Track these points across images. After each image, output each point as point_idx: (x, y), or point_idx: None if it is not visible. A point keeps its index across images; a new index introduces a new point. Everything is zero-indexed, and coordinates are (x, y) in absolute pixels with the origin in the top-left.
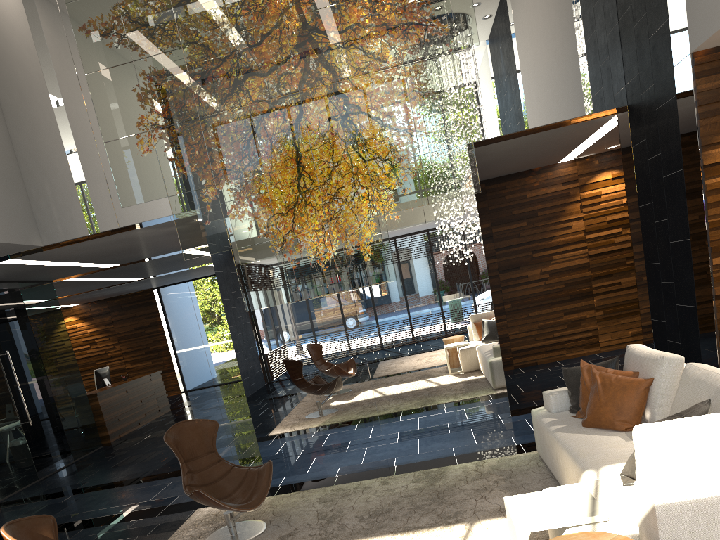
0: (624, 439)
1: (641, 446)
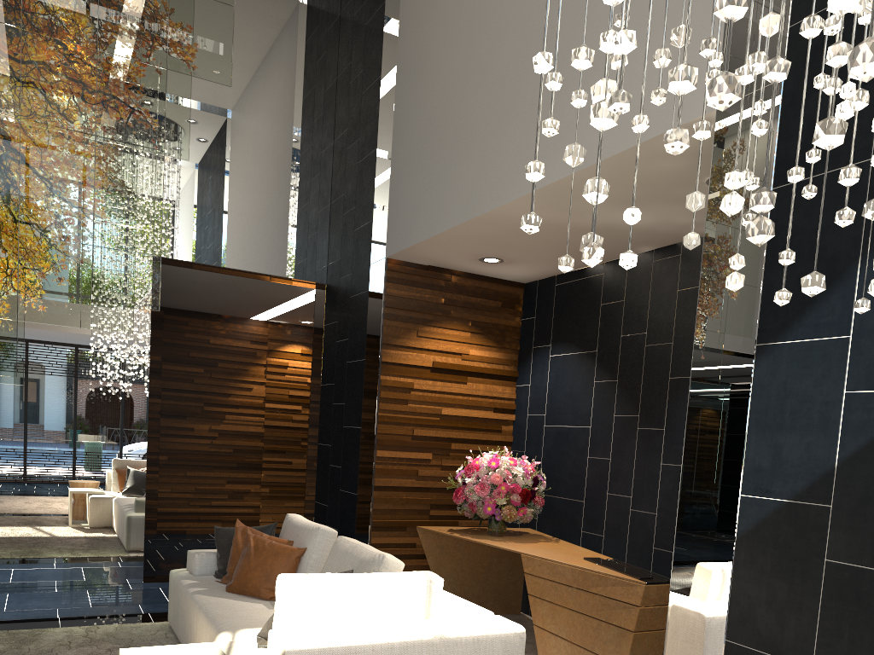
0: (267, 607)
1: (282, 594)
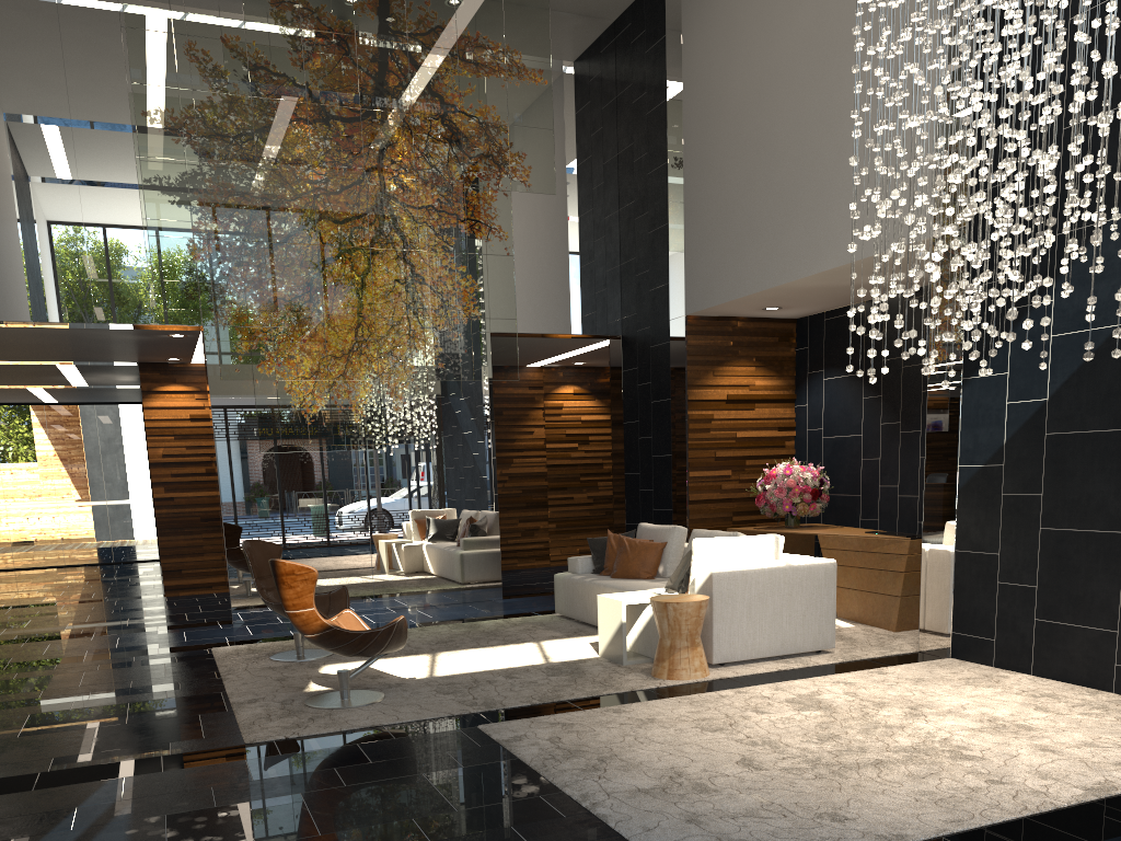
0: (649, 581)
1: (699, 548)
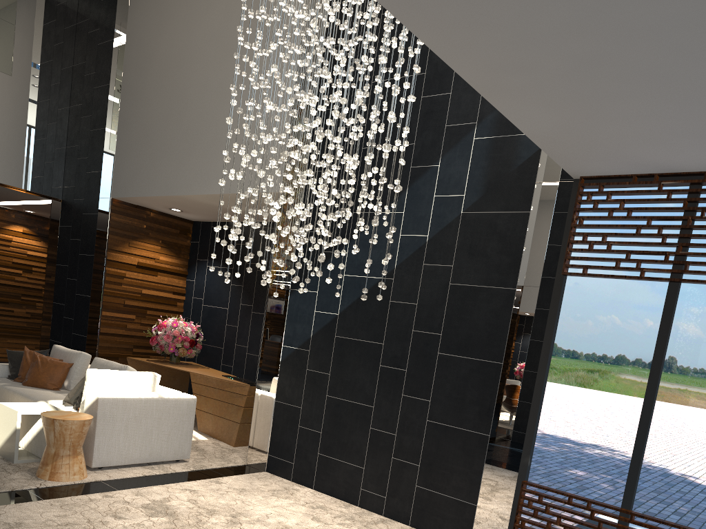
0: (54, 392)
1: (91, 377)
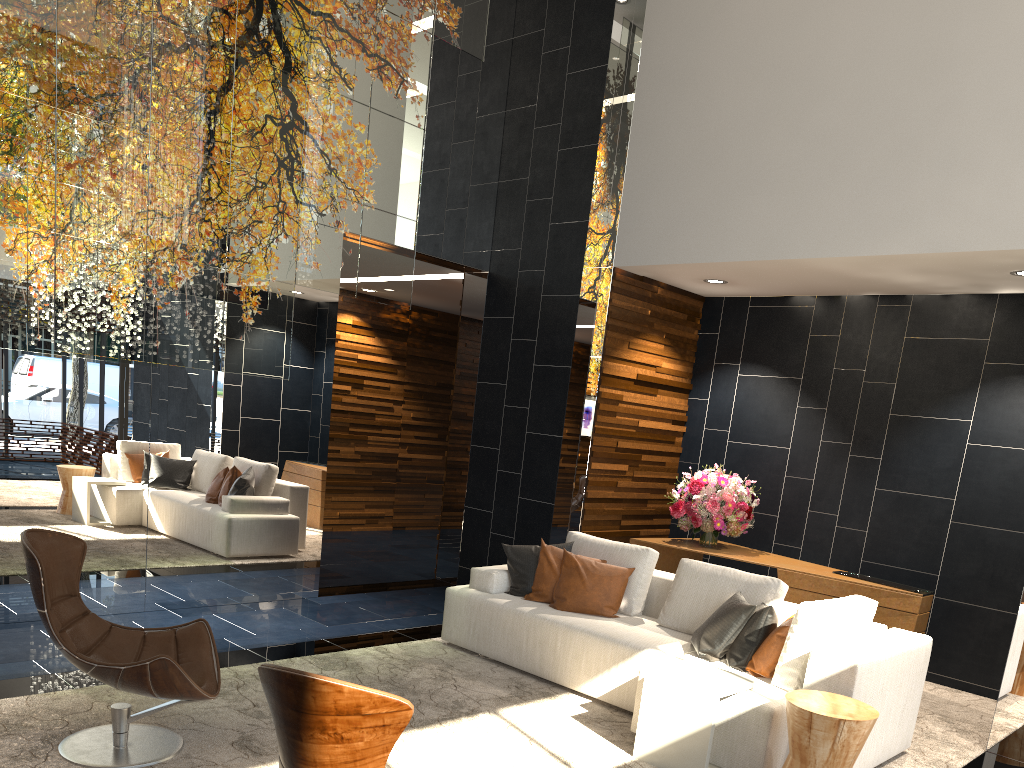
0: (624, 624)
1: (816, 620)
